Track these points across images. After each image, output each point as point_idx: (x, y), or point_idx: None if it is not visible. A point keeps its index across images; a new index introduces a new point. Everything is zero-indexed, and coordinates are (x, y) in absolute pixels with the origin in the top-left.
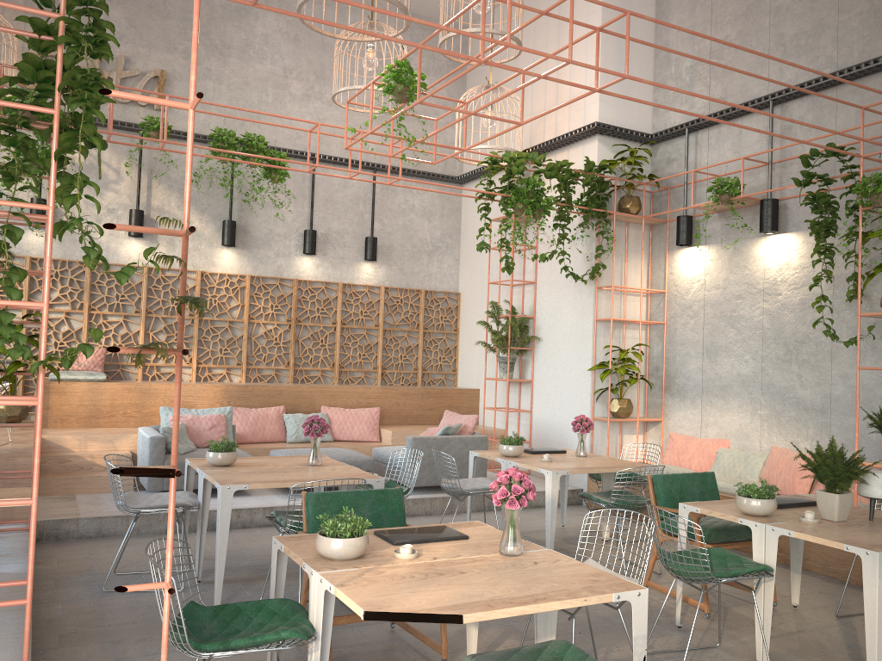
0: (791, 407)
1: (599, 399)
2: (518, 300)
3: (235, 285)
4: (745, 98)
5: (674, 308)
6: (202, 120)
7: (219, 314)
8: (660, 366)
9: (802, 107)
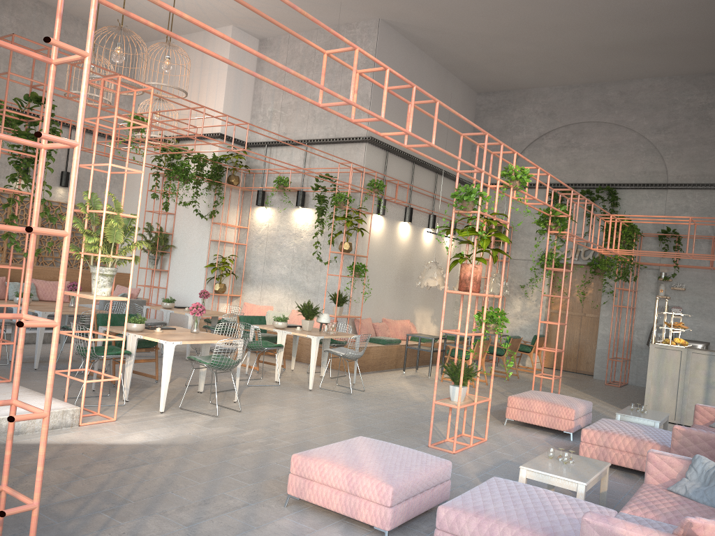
0: (302, 291)
1: (208, 283)
2: (163, 223)
3: None
4: (295, 137)
5: (252, 237)
6: None
7: None
8: (242, 267)
9: (319, 149)
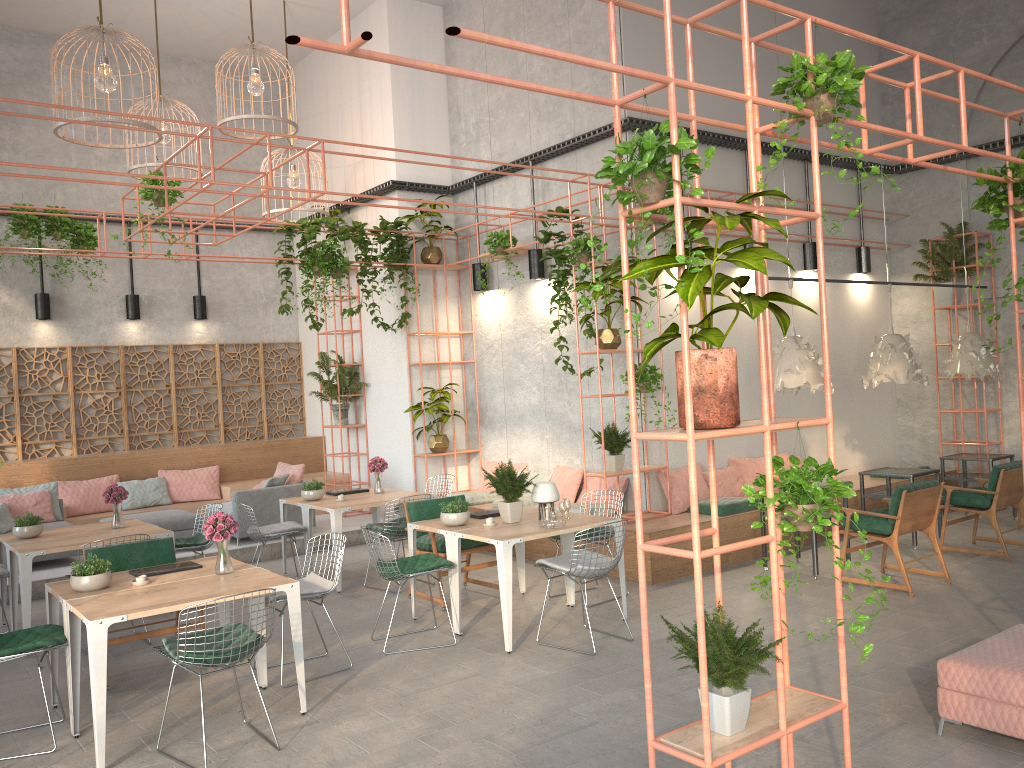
0: (566, 430)
1: (420, 437)
2: (349, 348)
3: (56, 357)
4: (516, 156)
5: (481, 347)
6: (1, 192)
7: (41, 389)
8: (475, 401)
9: (554, 166)
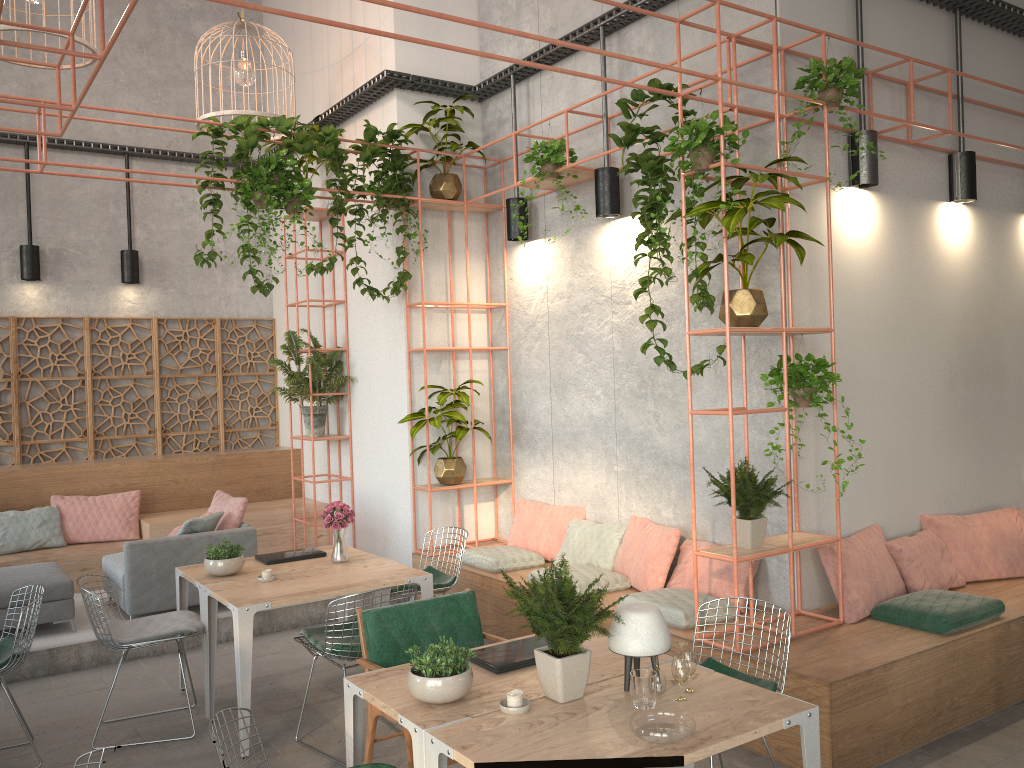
0: (650, 461)
1: (423, 460)
2: (331, 327)
3: None
4: (578, 27)
5: (517, 327)
6: None
7: None
8: (506, 407)
9: (641, 33)
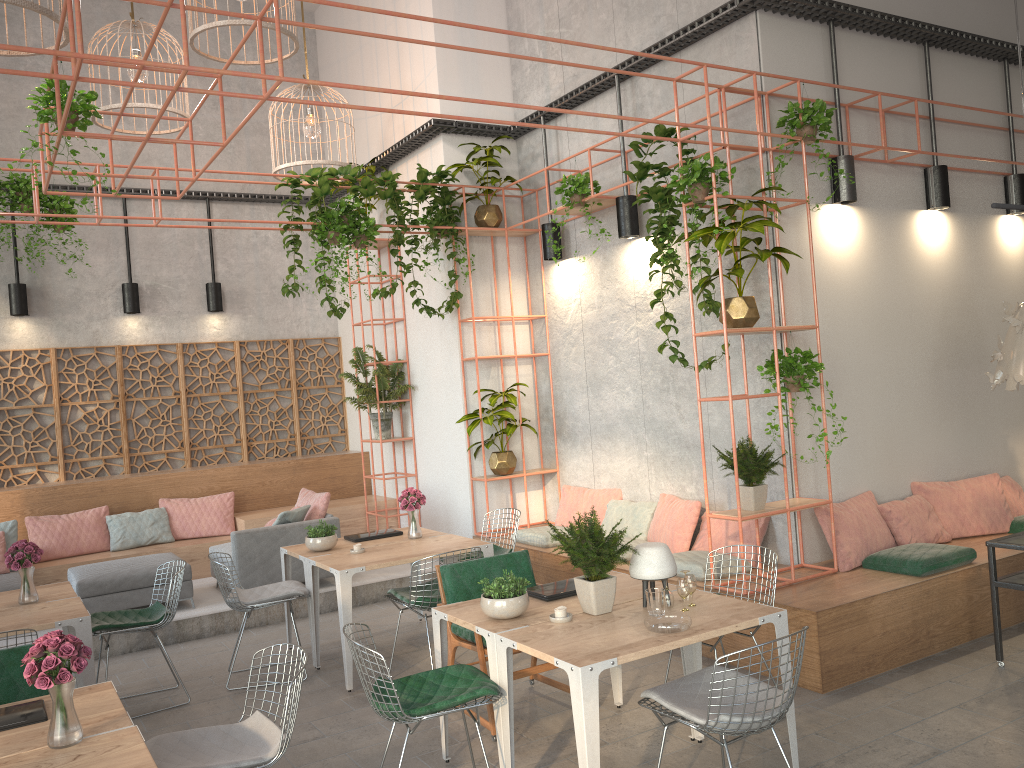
0: (675, 445)
1: (479, 455)
2: (392, 342)
3: (37, 362)
4: (597, 74)
5: (556, 335)
6: None
7: (19, 401)
8: (549, 406)
9: (650, 80)
